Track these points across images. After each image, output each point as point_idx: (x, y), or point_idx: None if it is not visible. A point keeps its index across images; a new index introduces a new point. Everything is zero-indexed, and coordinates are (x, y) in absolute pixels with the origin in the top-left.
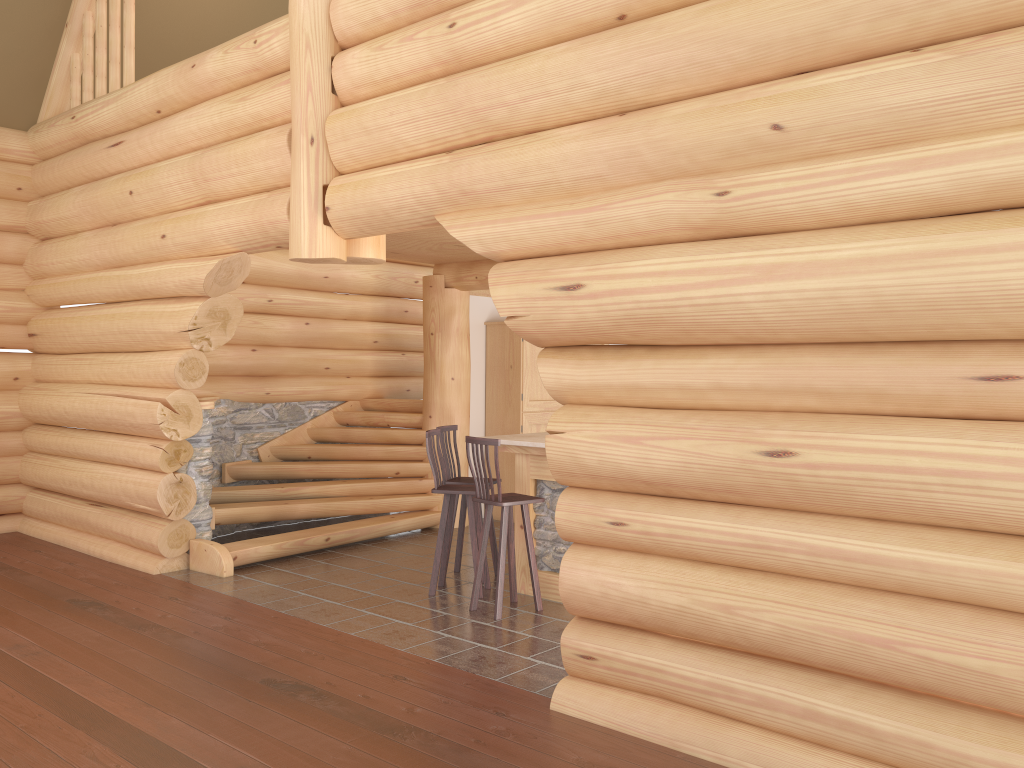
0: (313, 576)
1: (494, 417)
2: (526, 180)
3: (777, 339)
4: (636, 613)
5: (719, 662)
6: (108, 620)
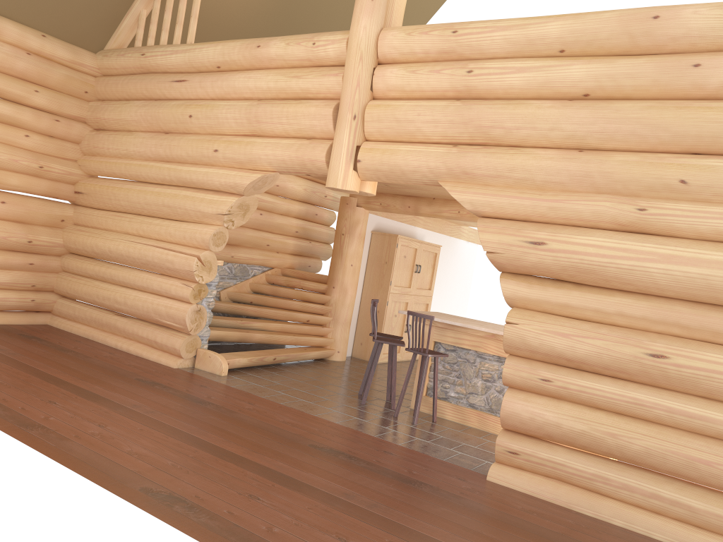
0: (278, 382)
1: (368, 293)
2: (511, 175)
3: (661, 294)
4: (551, 431)
5: (599, 463)
6: (176, 395)
